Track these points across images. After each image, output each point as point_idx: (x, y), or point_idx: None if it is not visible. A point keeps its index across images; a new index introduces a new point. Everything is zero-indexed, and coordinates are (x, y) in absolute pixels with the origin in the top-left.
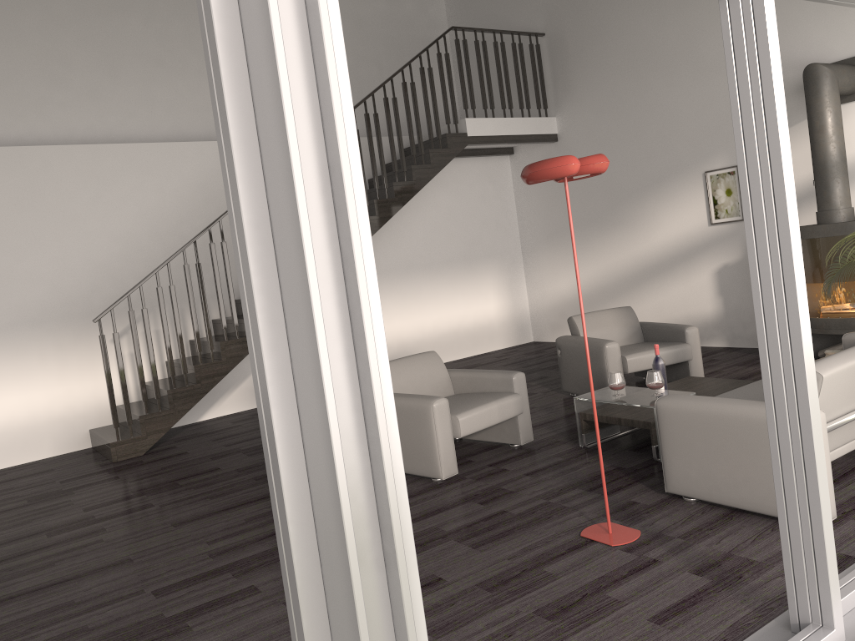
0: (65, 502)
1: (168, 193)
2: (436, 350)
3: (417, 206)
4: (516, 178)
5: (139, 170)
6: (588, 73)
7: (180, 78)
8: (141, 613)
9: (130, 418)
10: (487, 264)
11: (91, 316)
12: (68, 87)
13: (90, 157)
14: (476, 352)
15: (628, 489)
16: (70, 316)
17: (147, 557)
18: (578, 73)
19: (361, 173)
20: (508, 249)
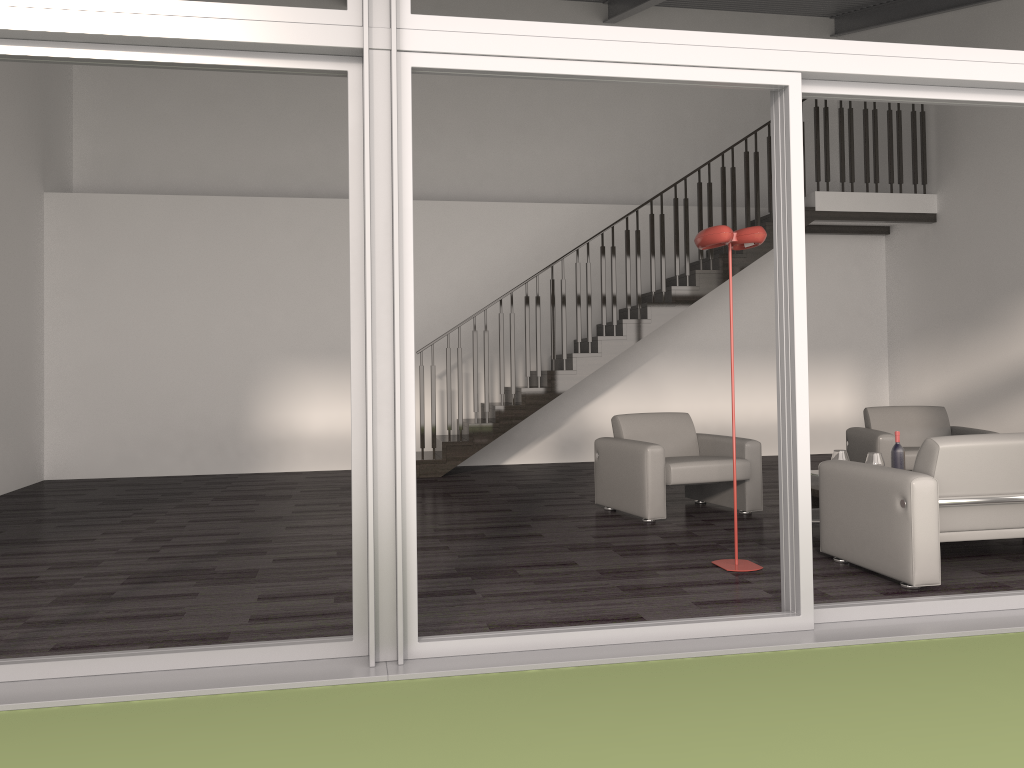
0: None
1: (503, 249)
2: (762, 440)
3: (759, 283)
4: (889, 261)
5: (481, 226)
6: (974, 146)
7: (537, 142)
8: None
9: (434, 442)
10: (839, 355)
11: (423, 352)
12: (438, 149)
13: (441, 212)
14: (812, 451)
15: None
16: None
17: None
18: (964, 144)
19: (411, 216)
20: (870, 341)
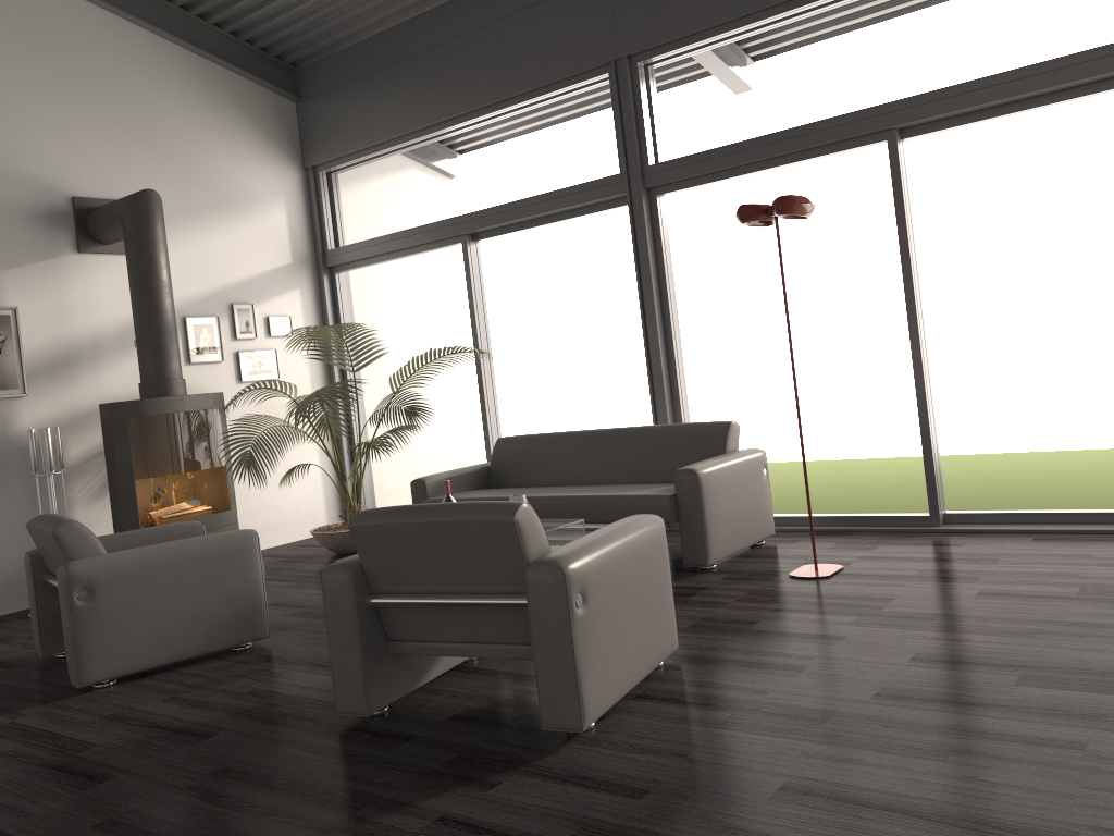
0: None
1: None
2: None
3: None
4: None
5: None
6: None
7: None
8: None
9: None
10: None
11: None
12: None
13: None
14: None
15: (684, 585)
16: None
17: None
18: None
19: None
20: None
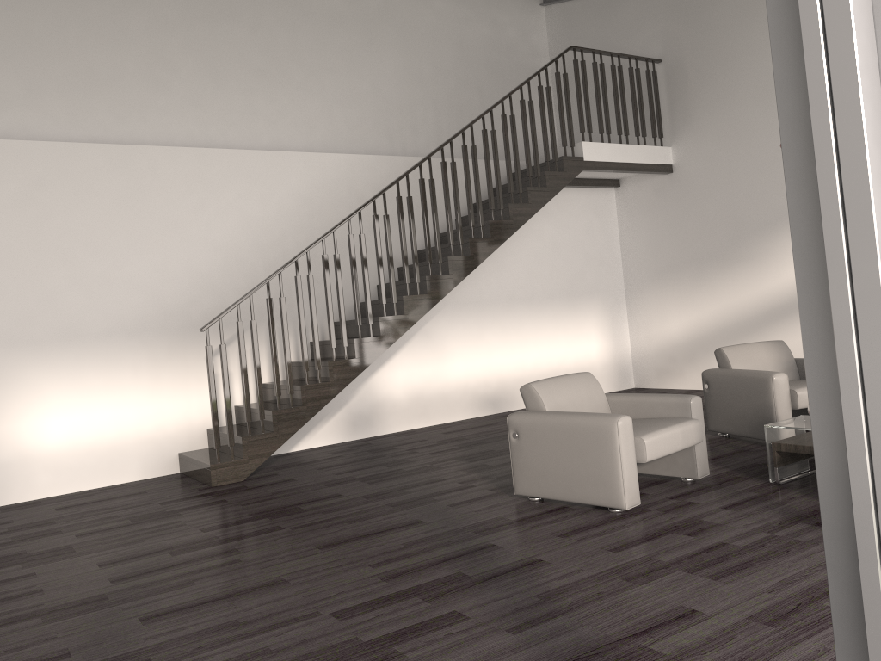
0: (175, 522)
1: (272, 204)
2: None
3: (521, 235)
4: (621, 212)
5: (245, 178)
6: (711, 101)
7: (283, 90)
8: (330, 636)
9: (232, 439)
10: (589, 302)
11: (188, 330)
12: (171, 92)
13: (197, 161)
14: None
15: None
16: (166, 328)
17: (304, 578)
18: (699, 100)
19: None
20: (611, 286)
